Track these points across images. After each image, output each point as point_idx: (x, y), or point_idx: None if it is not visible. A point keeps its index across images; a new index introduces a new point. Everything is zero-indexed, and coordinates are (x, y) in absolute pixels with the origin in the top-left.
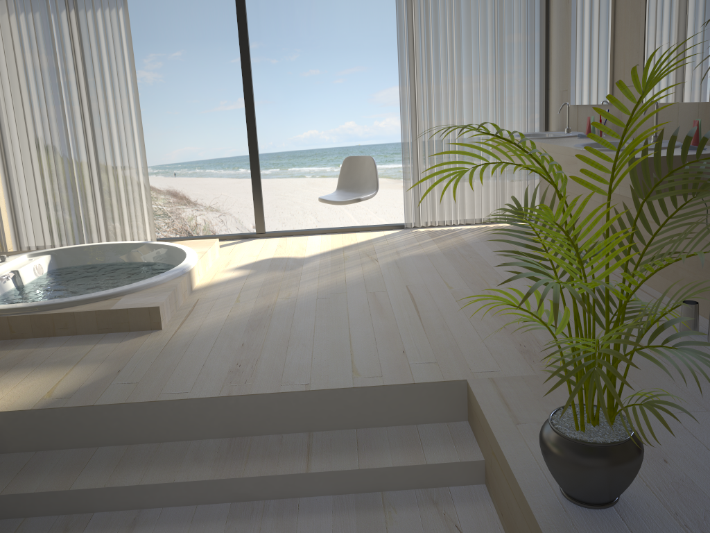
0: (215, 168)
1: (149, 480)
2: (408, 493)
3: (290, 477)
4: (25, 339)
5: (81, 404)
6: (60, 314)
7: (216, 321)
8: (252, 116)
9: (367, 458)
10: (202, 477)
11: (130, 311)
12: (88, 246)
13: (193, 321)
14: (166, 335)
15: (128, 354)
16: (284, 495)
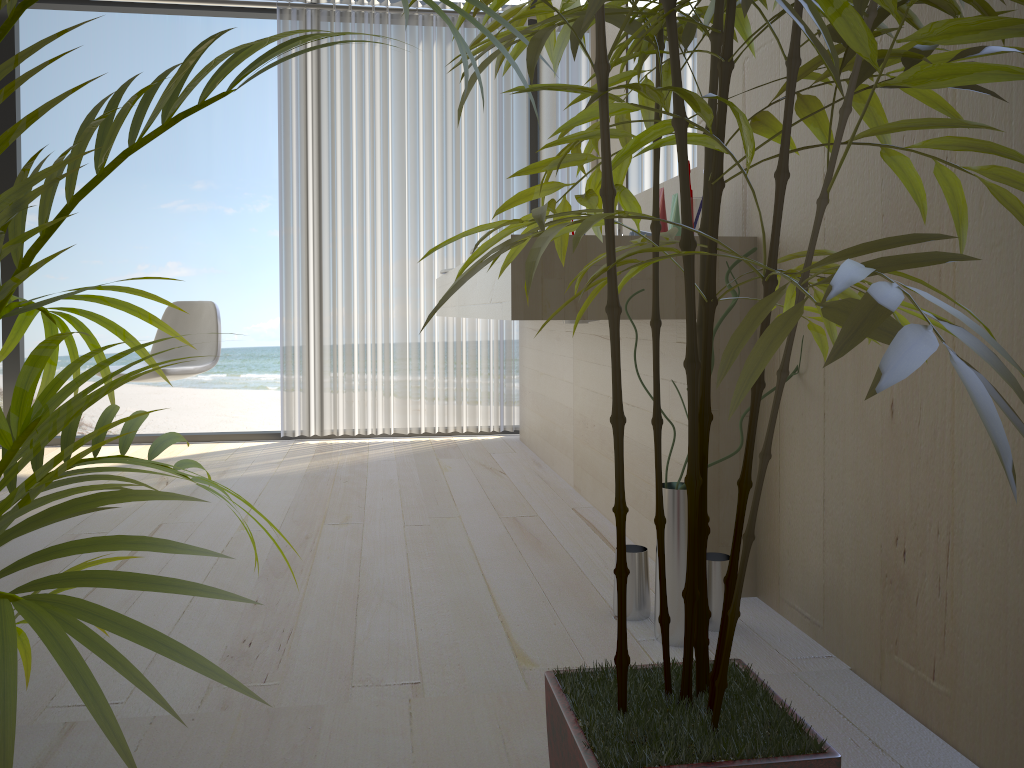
0: None
1: None
2: None
3: None
4: None
5: None
6: None
7: None
8: None
9: None
10: None
11: None
12: None
13: None
14: None
15: None
16: None
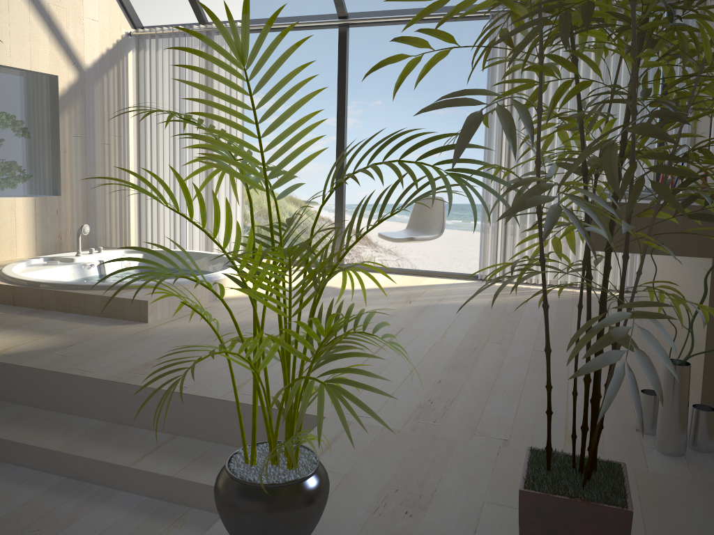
0: (399, 213)
1: (13, 437)
2: (212, 516)
3: (114, 467)
4: (49, 311)
5: (10, 362)
6: (76, 293)
7: (196, 325)
8: (341, 150)
9: (191, 470)
10: (49, 446)
11: (126, 301)
12: (174, 251)
13: (179, 321)
14: (143, 327)
15: (96, 335)
16: (109, 484)
